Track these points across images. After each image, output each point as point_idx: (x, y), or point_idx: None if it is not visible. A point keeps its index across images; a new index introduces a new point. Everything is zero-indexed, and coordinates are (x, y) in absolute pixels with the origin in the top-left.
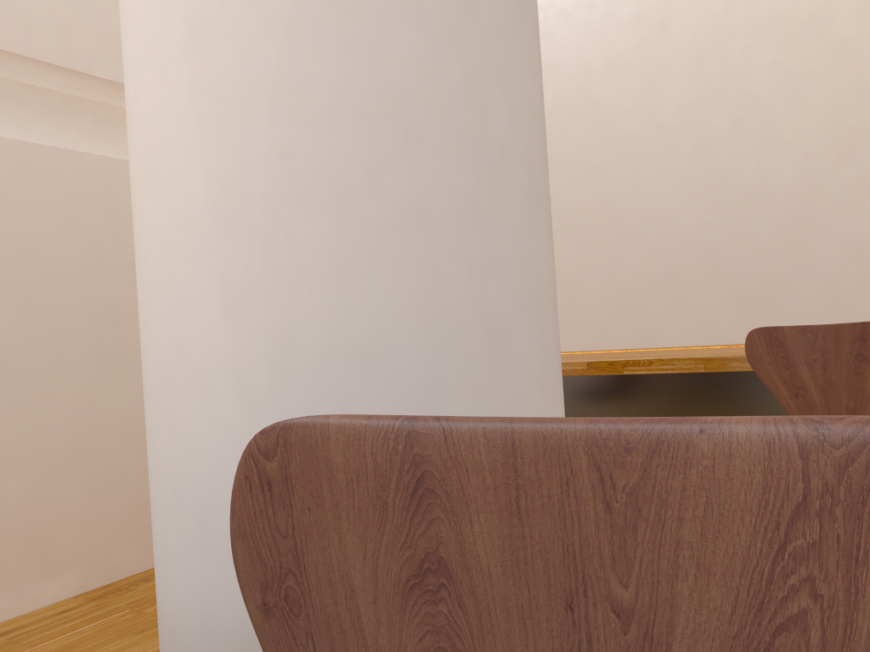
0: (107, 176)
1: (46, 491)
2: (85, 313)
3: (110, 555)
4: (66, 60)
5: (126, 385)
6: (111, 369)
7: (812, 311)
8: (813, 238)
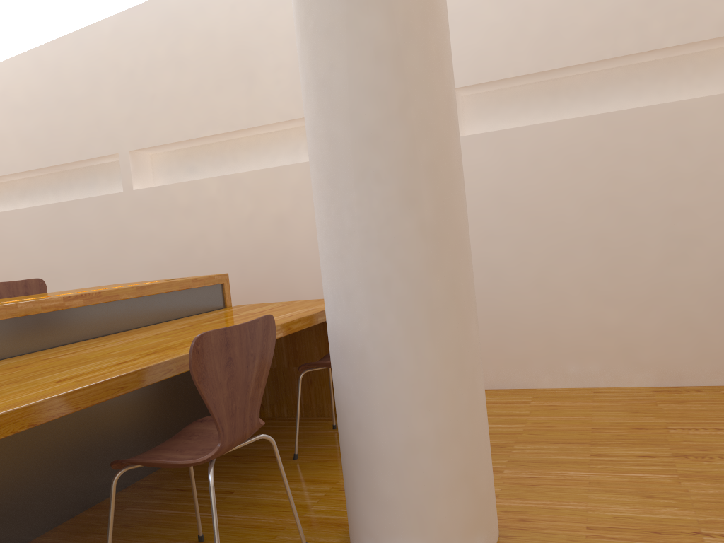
0: (676, 115)
1: (632, 321)
2: (659, 212)
3: (681, 369)
4: (642, 47)
5: (693, 258)
6: (681, 248)
7: None
8: None
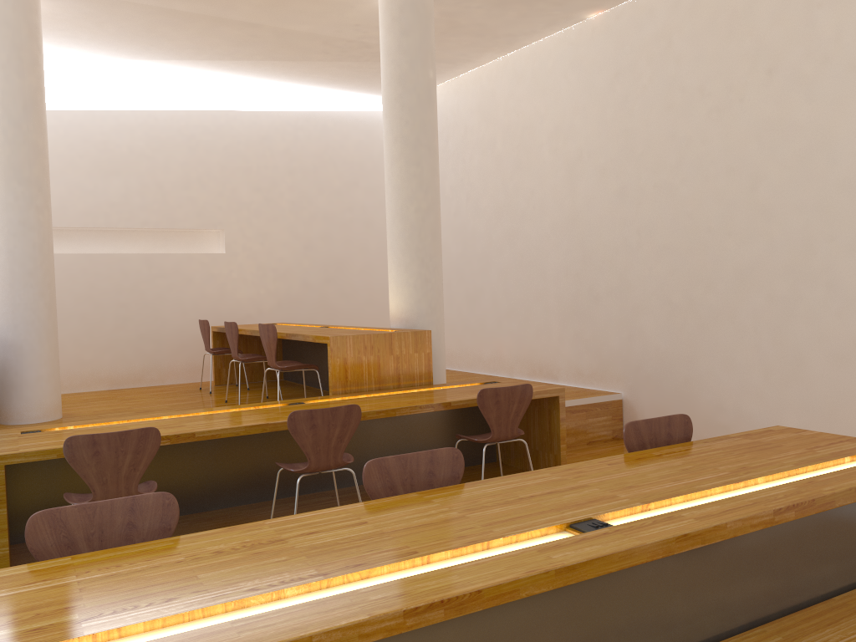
0: (122, 260)
1: (98, 357)
2: (113, 304)
3: (120, 380)
4: (108, 225)
5: (128, 327)
6: (122, 322)
7: (489, 307)
8: (489, 266)
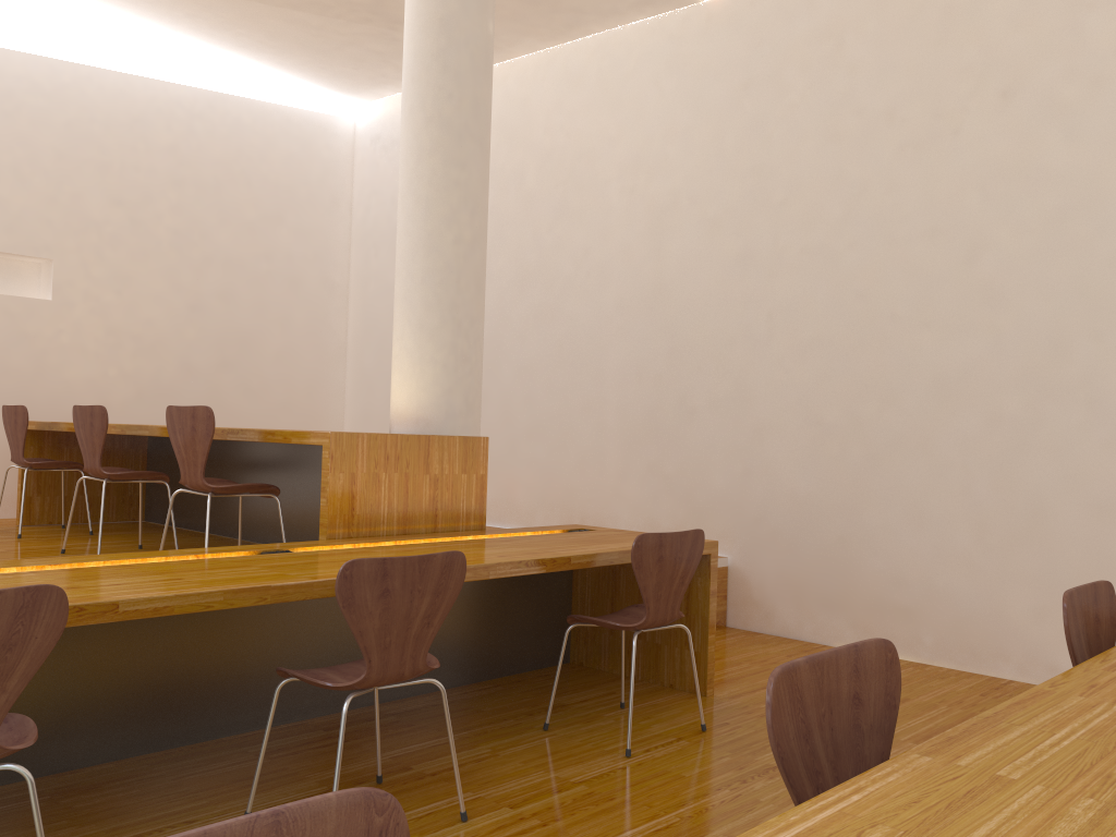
0: None
1: None
2: None
3: None
4: None
5: None
6: None
7: (495, 422)
8: (501, 360)
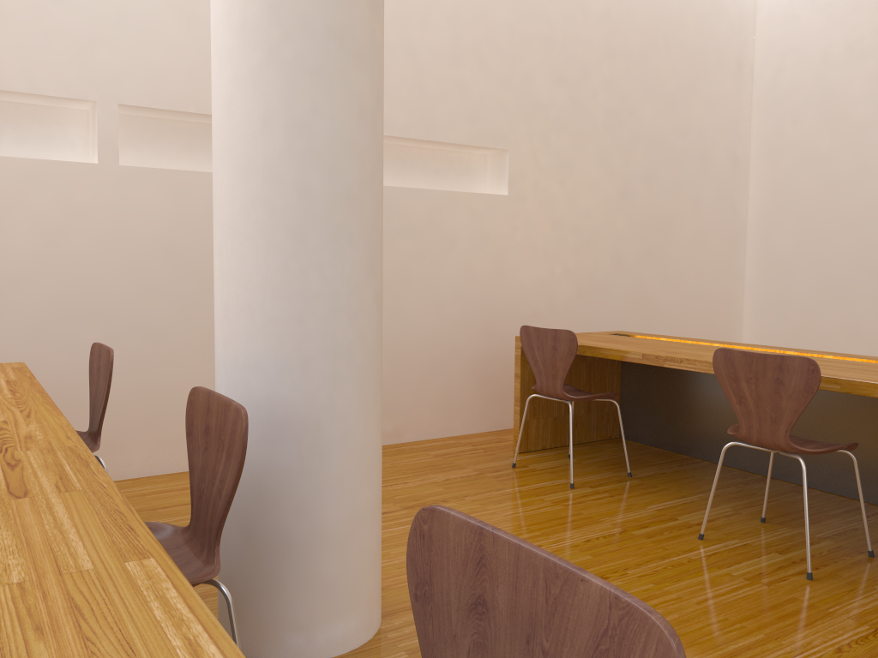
0: None
1: None
2: None
3: None
4: None
5: None
6: None
7: None
8: None
